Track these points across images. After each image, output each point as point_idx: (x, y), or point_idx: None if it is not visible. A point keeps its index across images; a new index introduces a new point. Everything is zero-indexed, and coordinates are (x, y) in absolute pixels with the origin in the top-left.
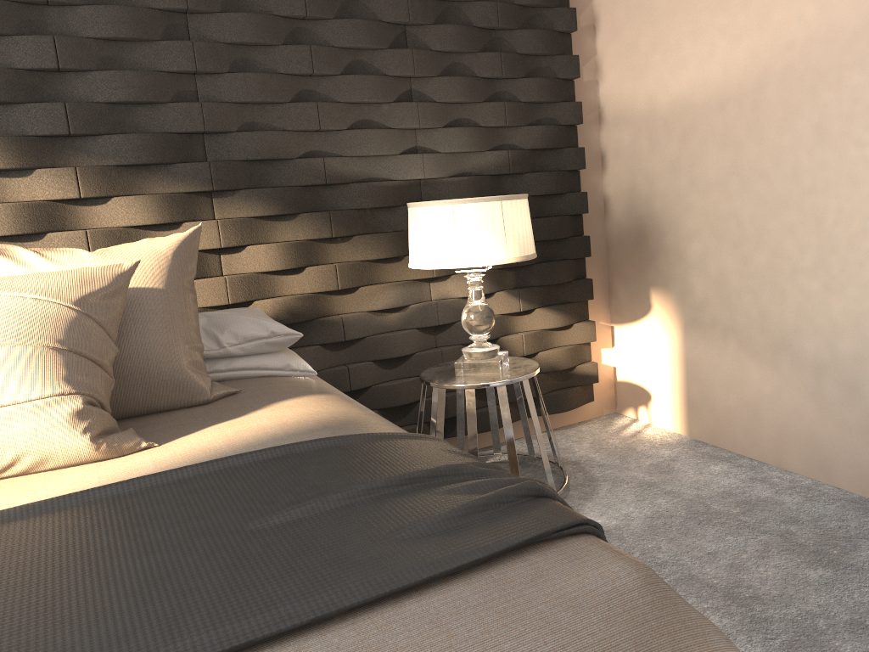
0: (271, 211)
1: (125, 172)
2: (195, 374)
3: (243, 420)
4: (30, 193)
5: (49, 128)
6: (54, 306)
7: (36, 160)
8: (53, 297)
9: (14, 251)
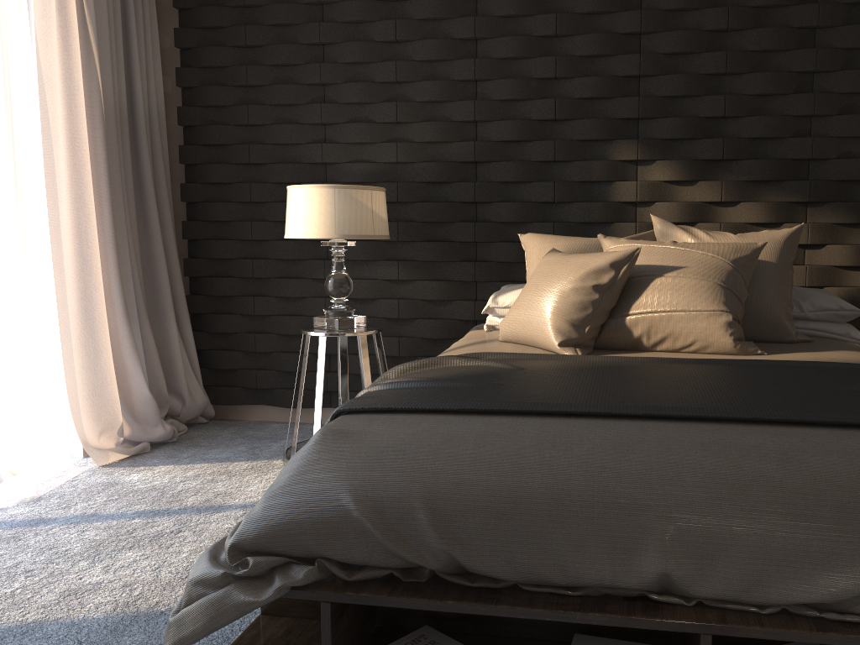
0: (850, 220)
1: (751, 186)
2: (787, 322)
3: (819, 353)
4: (692, 197)
5: (711, 155)
6: (721, 261)
7: (700, 176)
8: (720, 256)
9: (691, 230)
